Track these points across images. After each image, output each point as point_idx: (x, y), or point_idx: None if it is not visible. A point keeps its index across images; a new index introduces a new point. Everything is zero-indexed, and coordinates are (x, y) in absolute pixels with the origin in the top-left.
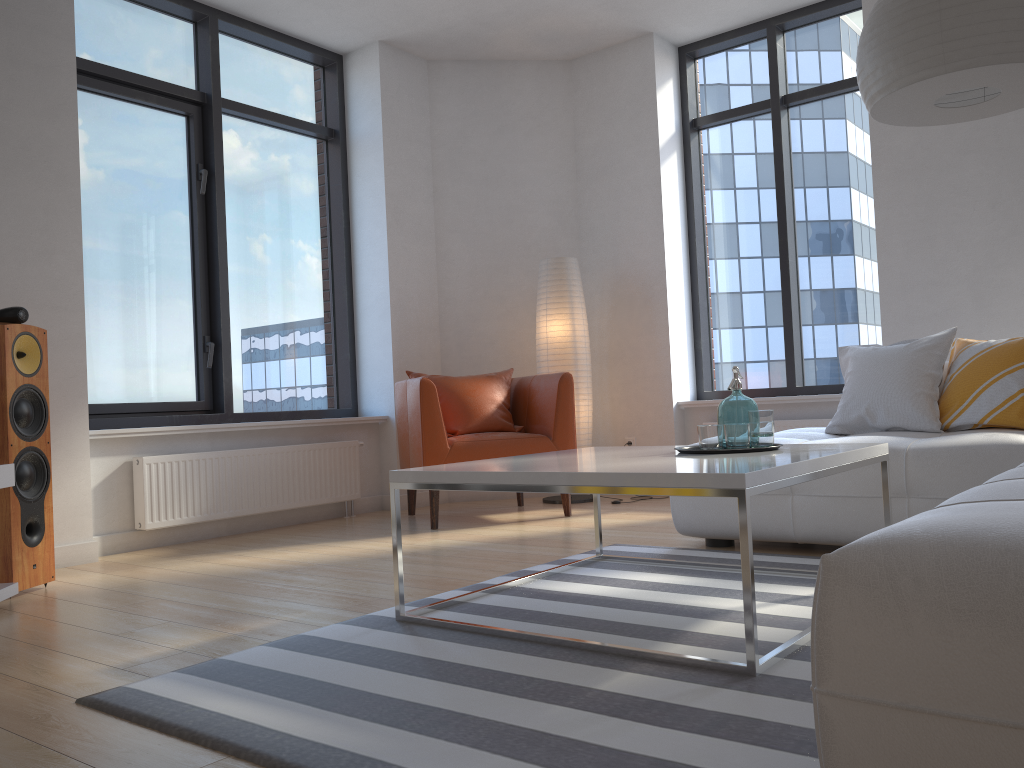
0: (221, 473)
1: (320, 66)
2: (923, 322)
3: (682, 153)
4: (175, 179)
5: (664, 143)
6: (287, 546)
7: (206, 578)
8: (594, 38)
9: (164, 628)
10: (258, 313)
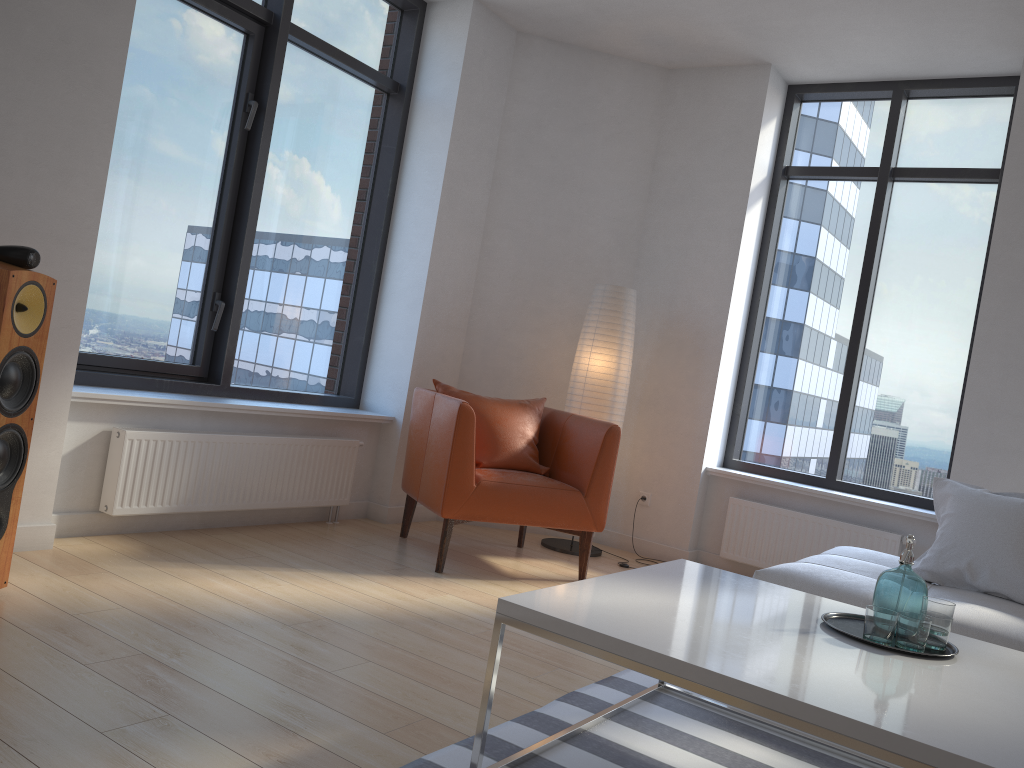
0: (208, 460)
1: (399, 9)
2: (1003, 455)
3: (767, 200)
4: (219, 105)
5: (755, 187)
6: (276, 569)
7: (194, 618)
8: (707, 54)
9: (164, 730)
10: (277, 275)
